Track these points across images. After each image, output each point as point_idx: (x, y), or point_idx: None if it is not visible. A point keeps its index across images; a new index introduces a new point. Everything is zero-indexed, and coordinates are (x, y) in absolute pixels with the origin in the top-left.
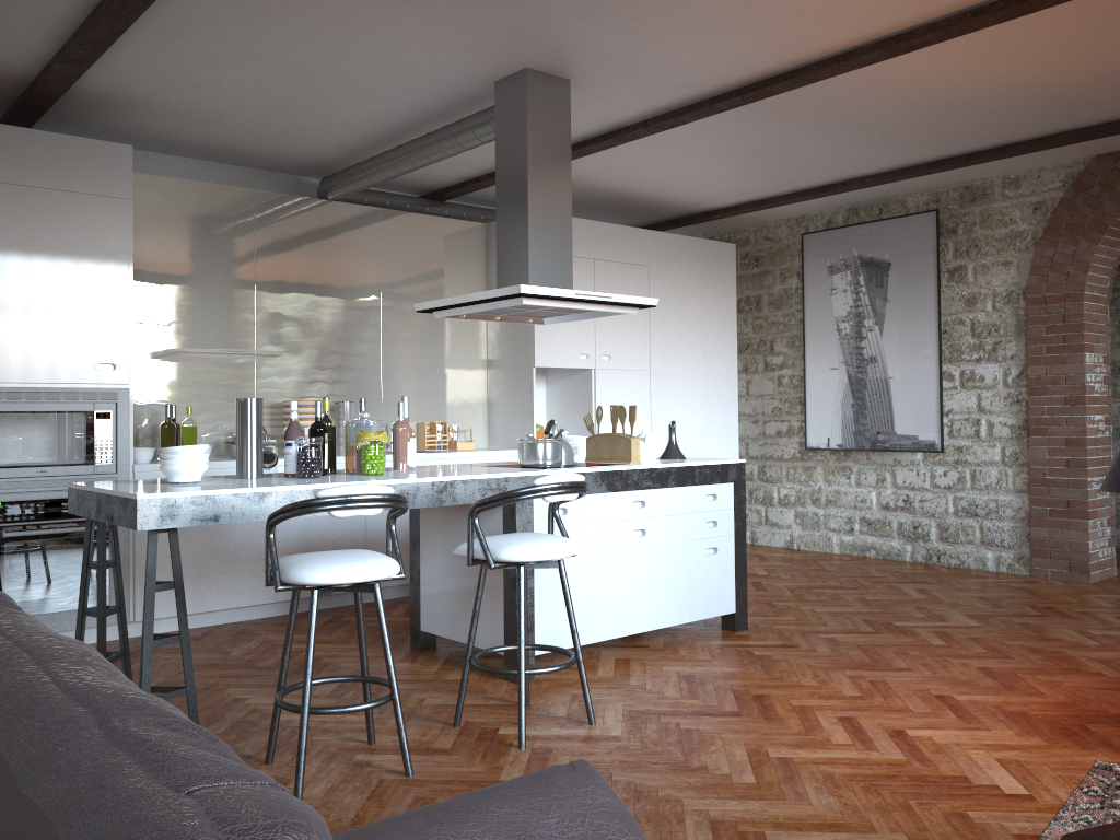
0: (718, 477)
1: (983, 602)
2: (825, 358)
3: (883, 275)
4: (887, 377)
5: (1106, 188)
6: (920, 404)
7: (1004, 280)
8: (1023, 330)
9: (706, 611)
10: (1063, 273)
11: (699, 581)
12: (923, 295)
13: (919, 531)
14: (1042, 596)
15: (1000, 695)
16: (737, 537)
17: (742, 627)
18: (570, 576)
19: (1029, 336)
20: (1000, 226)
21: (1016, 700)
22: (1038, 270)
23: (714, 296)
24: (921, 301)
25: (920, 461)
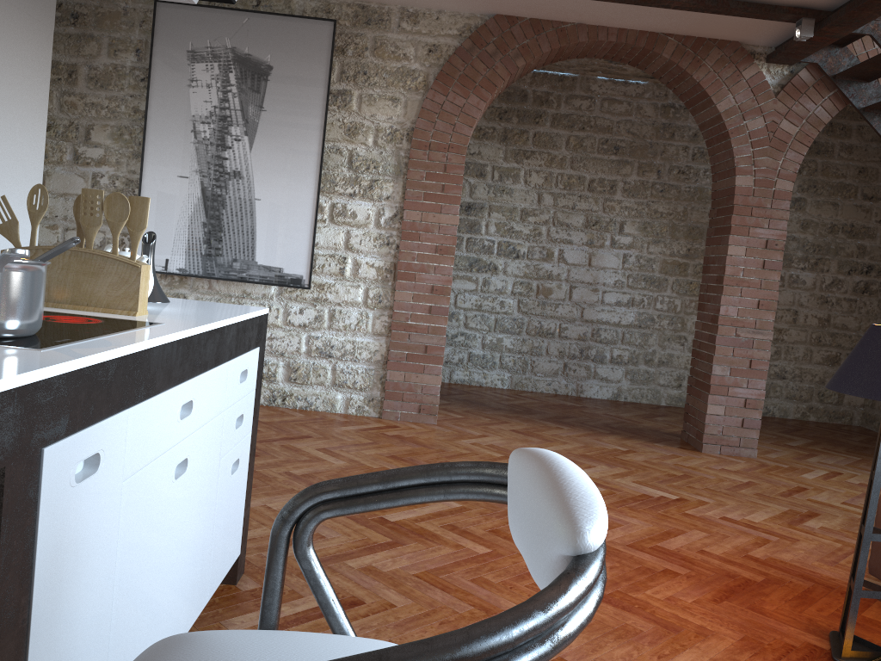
0: (251, 340)
1: (405, 463)
2: (173, 162)
3: (261, 78)
4: (253, 198)
5: (500, 50)
6: (290, 233)
7: (390, 117)
8: (402, 173)
9: (222, 572)
10: (450, 123)
11: (222, 524)
12: (308, 113)
13: (264, 370)
14: (434, 448)
15: (688, 647)
16: (252, 434)
17: (241, 572)
18: (90, 626)
19: (410, 179)
20: (392, 59)
21: (716, 653)
22: (427, 114)
23: (28, 47)
24: (305, 119)
25: (274, 295)
